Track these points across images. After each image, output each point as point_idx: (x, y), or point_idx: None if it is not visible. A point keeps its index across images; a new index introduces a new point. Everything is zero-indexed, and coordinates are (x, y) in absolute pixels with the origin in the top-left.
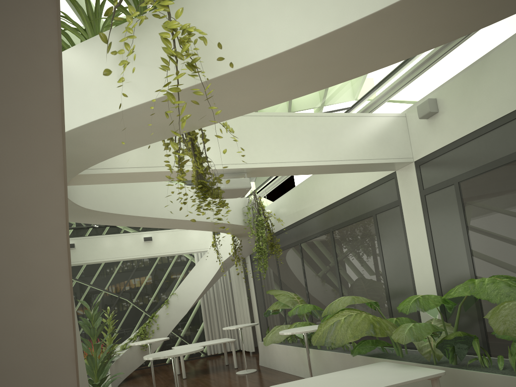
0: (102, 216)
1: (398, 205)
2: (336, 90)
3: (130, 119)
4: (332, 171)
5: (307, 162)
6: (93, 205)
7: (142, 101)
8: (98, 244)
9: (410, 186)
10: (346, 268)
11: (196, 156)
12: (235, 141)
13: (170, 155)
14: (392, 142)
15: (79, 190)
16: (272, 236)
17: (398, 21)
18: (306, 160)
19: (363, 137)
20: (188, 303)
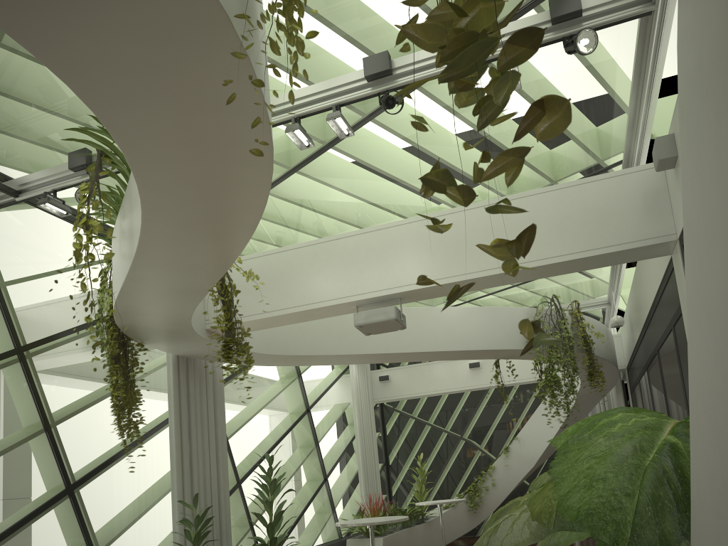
0: (297, 359)
1: (681, 312)
2: (574, 145)
3: (141, 291)
4: (536, 275)
5: (475, 273)
6: (275, 350)
7: (123, 278)
8: (415, 375)
9: (681, 281)
10: (672, 412)
11: (225, 311)
12: (375, 263)
13: (219, 310)
14: (632, 214)
15: (257, 336)
16: (591, 360)
17: (175, 181)
18: (474, 271)
19: (574, 218)
20: (534, 452)
